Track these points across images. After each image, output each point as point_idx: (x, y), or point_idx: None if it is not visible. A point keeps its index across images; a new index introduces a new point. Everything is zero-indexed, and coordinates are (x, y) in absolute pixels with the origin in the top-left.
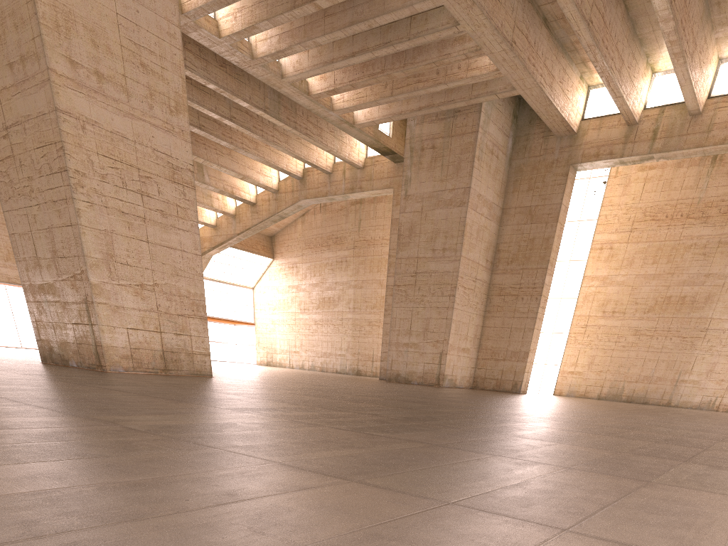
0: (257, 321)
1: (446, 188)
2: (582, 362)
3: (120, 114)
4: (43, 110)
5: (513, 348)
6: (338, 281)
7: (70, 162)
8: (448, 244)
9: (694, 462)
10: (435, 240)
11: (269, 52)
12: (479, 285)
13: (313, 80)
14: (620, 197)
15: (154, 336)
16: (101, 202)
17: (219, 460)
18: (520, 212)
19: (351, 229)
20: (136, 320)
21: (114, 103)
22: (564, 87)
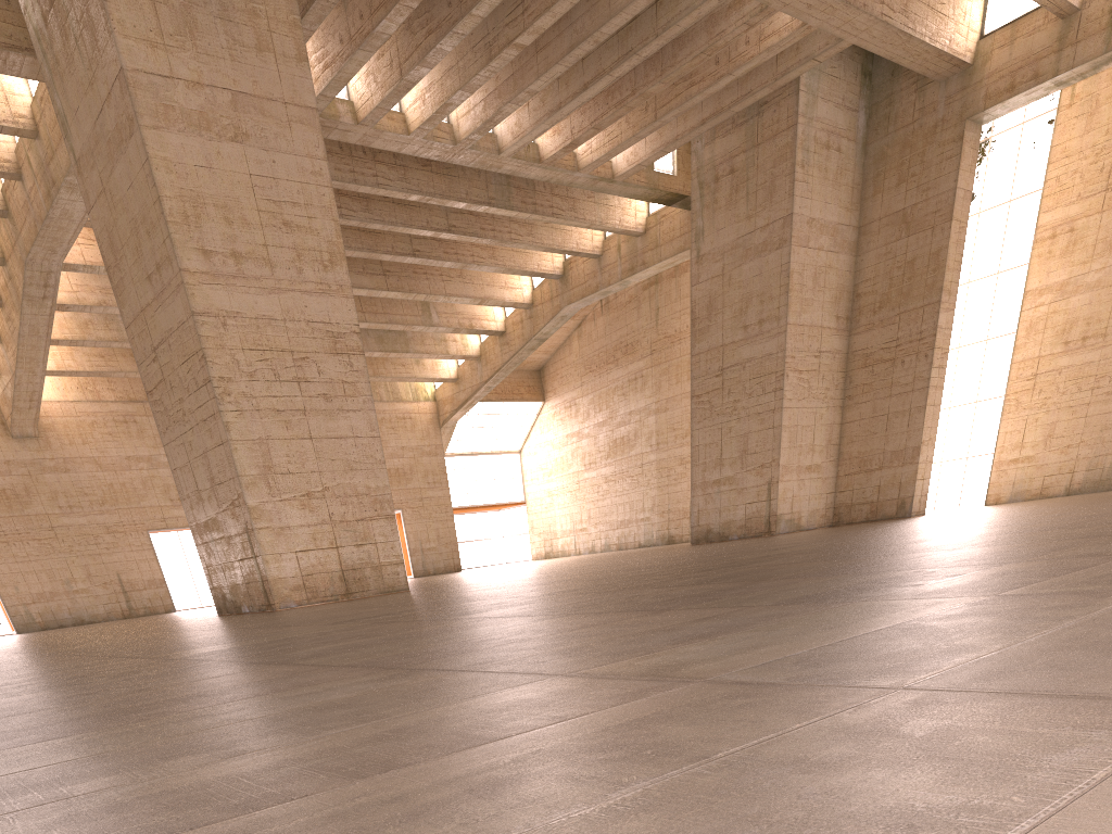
0: (528, 498)
1: (757, 226)
2: (1033, 438)
3: (264, 293)
4: (181, 319)
5: (894, 446)
6: (632, 410)
7: (213, 370)
8: (766, 311)
9: (849, 573)
10: (746, 312)
11: (474, 128)
12: (827, 360)
13: (544, 139)
14: (1081, 137)
15: (330, 554)
16: (252, 406)
17: (193, 669)
18: (888, 223)
19: (646, 326)
20: (306, 539)
21: (256, 282)
22: (934, 1)
